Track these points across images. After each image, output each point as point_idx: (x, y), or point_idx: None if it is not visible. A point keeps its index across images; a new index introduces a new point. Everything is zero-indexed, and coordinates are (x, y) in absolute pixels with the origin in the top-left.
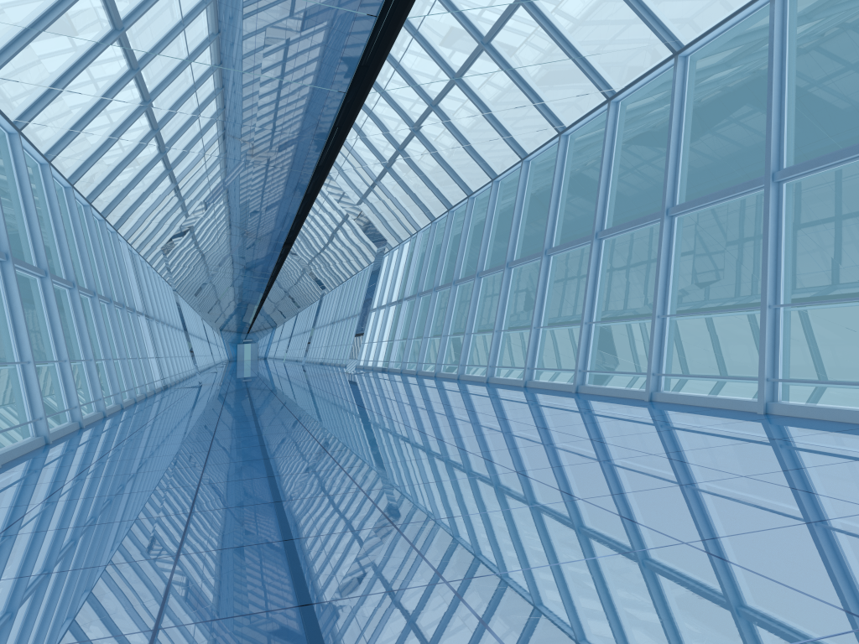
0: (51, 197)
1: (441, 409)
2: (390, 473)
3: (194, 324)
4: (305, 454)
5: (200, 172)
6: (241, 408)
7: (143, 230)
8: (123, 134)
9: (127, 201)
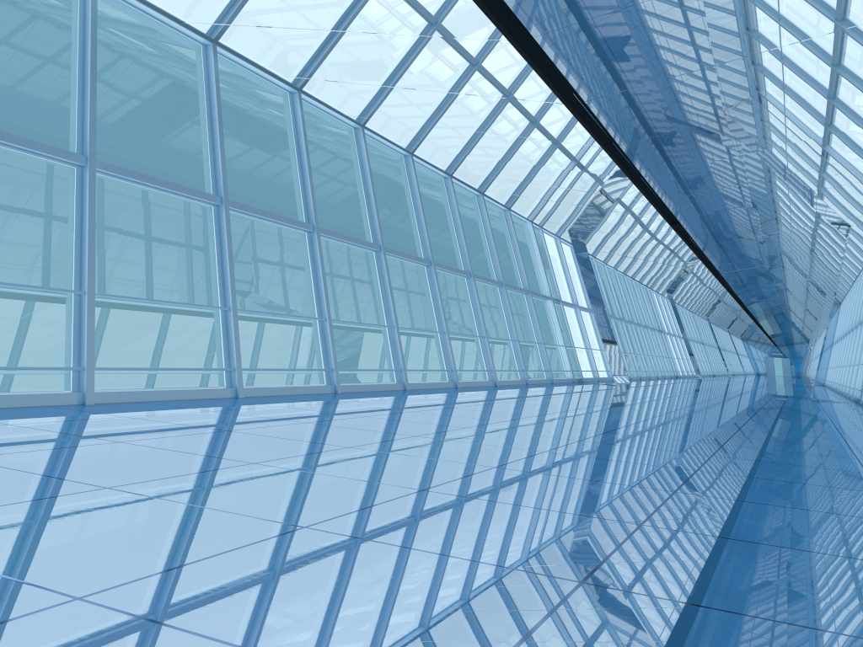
0: (363, 160)
1: (677, 453)
2: (57, 516)
3: (668, 323)
4: (224, 459)
5: (469, 120)
6: (519, 405)
7: (525, 206)
8: (354, 77)
9: (469, 169)
